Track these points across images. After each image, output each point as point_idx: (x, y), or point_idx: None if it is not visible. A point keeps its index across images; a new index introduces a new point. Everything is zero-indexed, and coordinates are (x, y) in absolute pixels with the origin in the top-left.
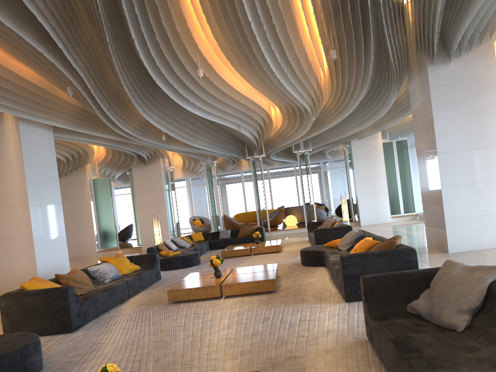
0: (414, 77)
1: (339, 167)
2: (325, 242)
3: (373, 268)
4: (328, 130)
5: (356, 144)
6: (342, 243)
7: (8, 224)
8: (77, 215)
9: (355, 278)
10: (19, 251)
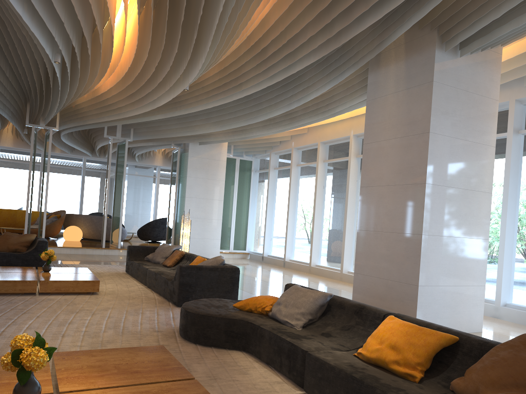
0: (389, 64)
1: (145, 175)
2: (196, 290)
3: None
4: (168, 119)
5: (195, 150)
6: (293, 312)
7: None
8: None
9: None
10: None
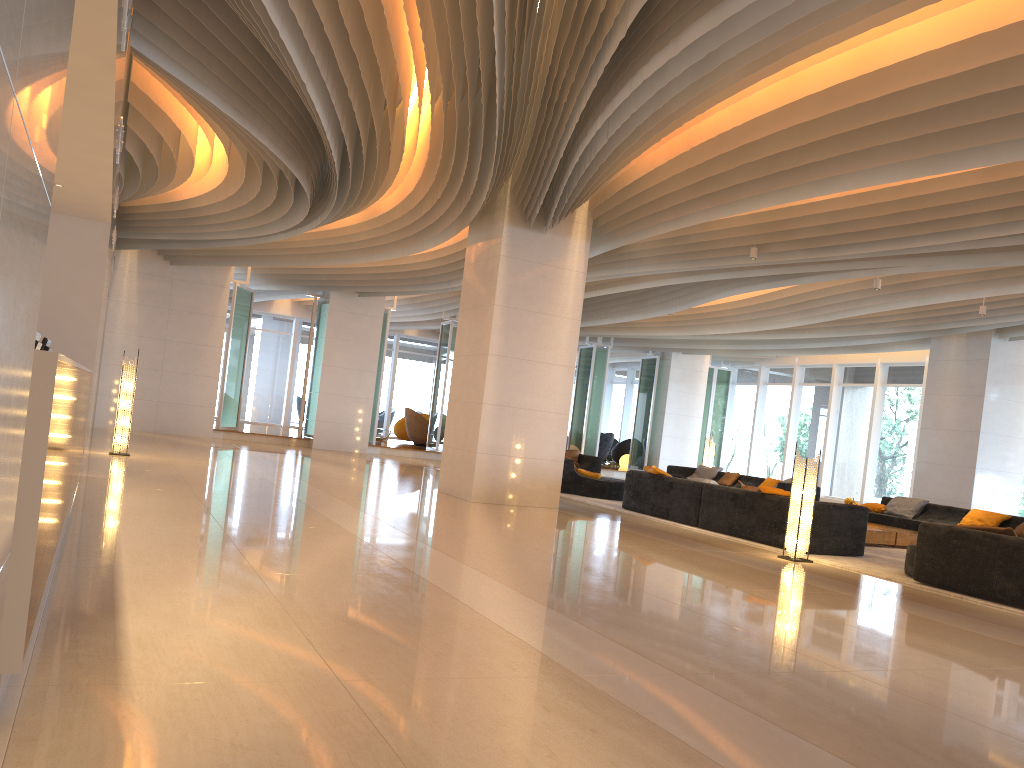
0: (951, 337)
1: None
2: None
3: None
4: None
5: (677, 359)
6: (905, 509)
7: (540, 388)
8: (190, 349)
9: None
10: (546, 433)
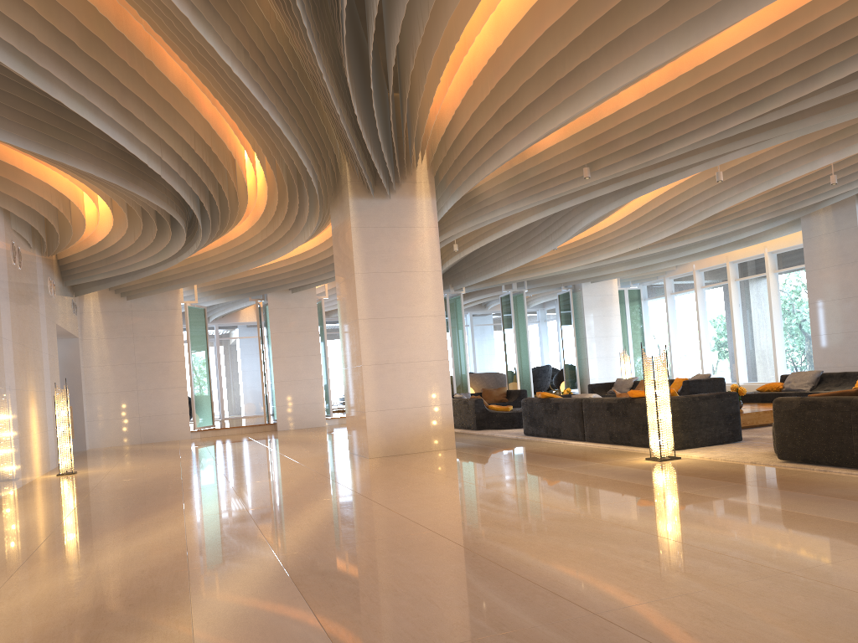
0: (819, 213)
1: (493, 323)
2: None
3: None
4: None
5: (588, 289)
6: (801, 383)
7: (415, 341)
8: (157, 367)
9: None
10: (429, 381)
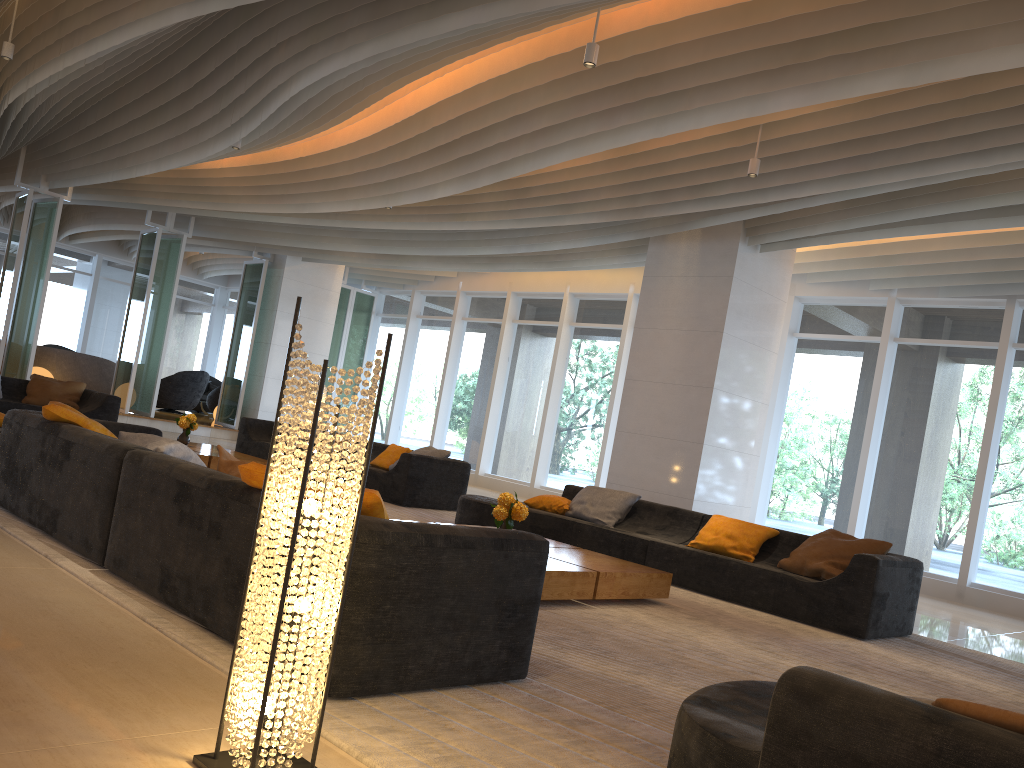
0: (679, 241)
1: None
2: (423, 487)
3: (896, 585)
4: None
5: (295, 268)
6: (604, 510)
7: None
8: None
9: (881, 599)
10: None
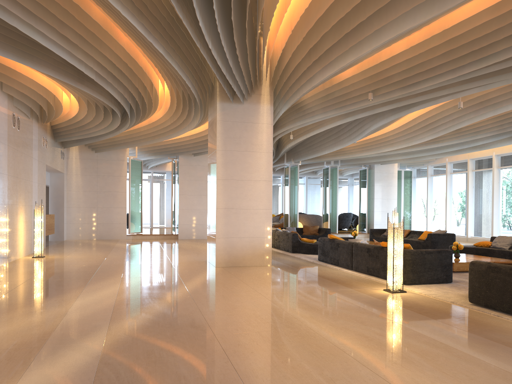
0: None
1: (320, 184)
2: (437, 244)
3: None
4: None
5: (378, 168)
6: (503, 244)
7: (251, 196)
8: (110, 194)
9: None
10: (258, 221)
